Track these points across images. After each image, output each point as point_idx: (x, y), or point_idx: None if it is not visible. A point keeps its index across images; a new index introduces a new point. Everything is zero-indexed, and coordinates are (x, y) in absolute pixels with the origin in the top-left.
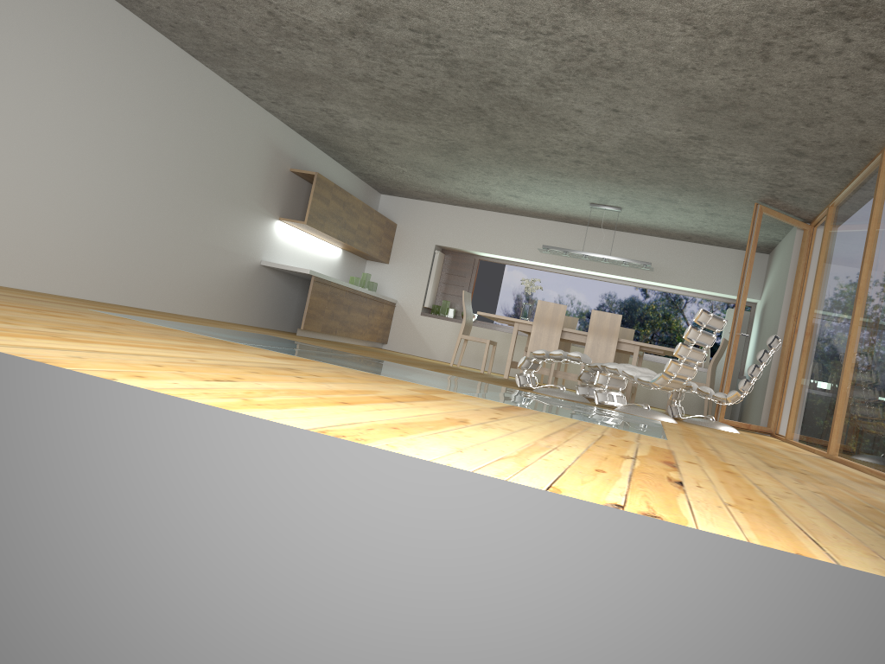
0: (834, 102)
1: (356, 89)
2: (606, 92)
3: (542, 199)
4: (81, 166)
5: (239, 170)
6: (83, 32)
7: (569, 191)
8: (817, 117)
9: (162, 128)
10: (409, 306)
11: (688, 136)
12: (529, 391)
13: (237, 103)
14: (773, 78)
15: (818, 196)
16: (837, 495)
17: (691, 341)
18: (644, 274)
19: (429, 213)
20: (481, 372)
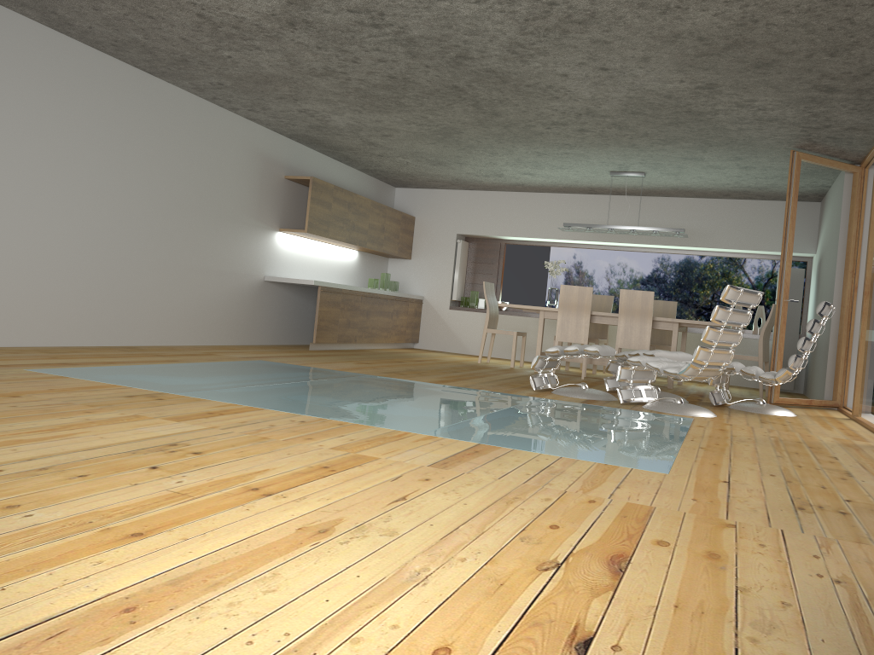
0: (858, 23)
1: (323, 84)
2: (586, 49)
3: (558, 173)
4: (34, 208)
5: (225, 186)
6: (13, 65)
7: (583, 162)
8: (841, 43)
9: (124, 154)
10: (436, 301)
11: (694, 86)
12: (545, 394)
13: (211, 116)
14: (777, 4)
15: (863, 134)
16: (871, 580)
17: (721, 322)
18: (682, 240)
19: (446, 201)
20: (511, 366)
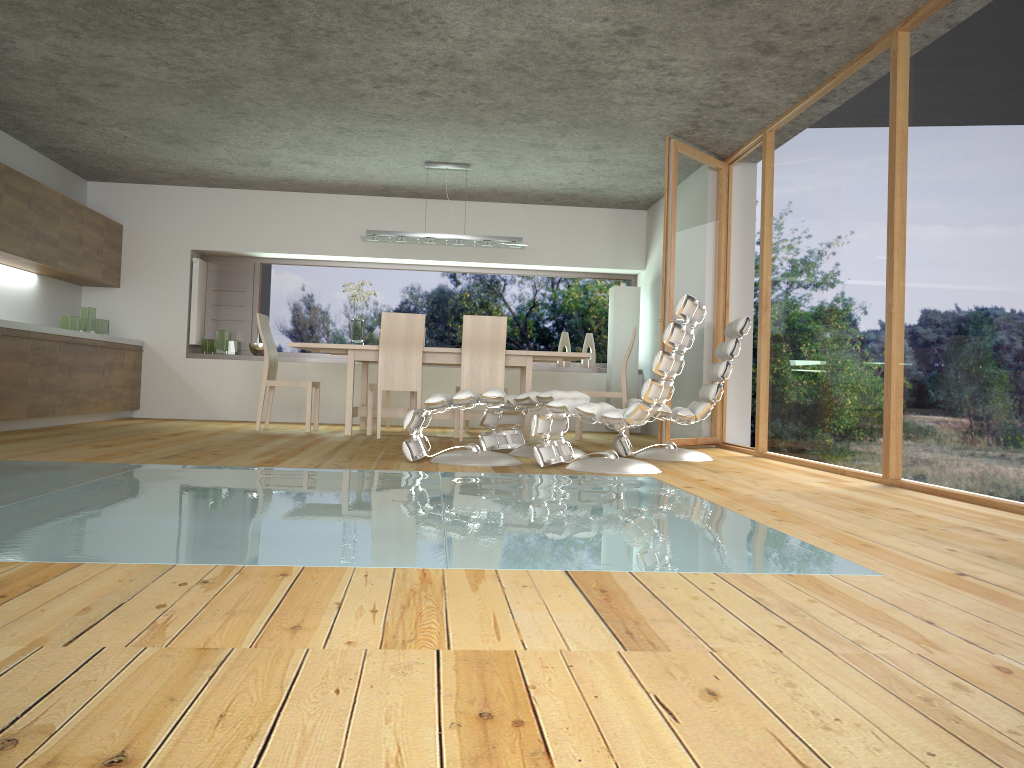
0: None
1: None
2: None
3: (353, 163)
4: None
5: None
6: None
7: (397, 146)
8: None
9: None
10: (165, 347)
11: (616, 29)
12: (432, 466)
13: None
14: None
15: (757, 118)
16: None
17: (675, 345)
18: (498, 255)
19: (172, 202)
20: (307, 431)
